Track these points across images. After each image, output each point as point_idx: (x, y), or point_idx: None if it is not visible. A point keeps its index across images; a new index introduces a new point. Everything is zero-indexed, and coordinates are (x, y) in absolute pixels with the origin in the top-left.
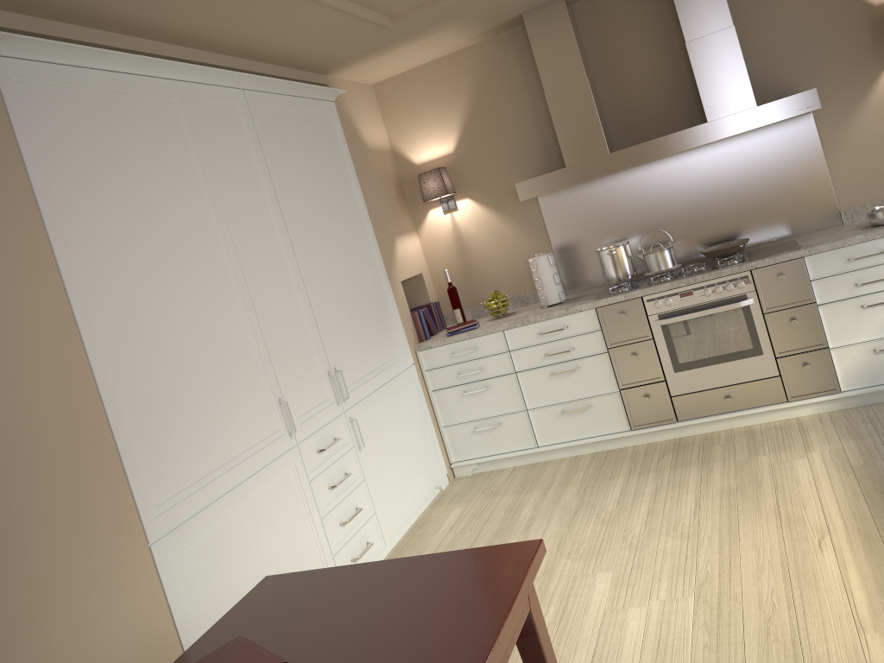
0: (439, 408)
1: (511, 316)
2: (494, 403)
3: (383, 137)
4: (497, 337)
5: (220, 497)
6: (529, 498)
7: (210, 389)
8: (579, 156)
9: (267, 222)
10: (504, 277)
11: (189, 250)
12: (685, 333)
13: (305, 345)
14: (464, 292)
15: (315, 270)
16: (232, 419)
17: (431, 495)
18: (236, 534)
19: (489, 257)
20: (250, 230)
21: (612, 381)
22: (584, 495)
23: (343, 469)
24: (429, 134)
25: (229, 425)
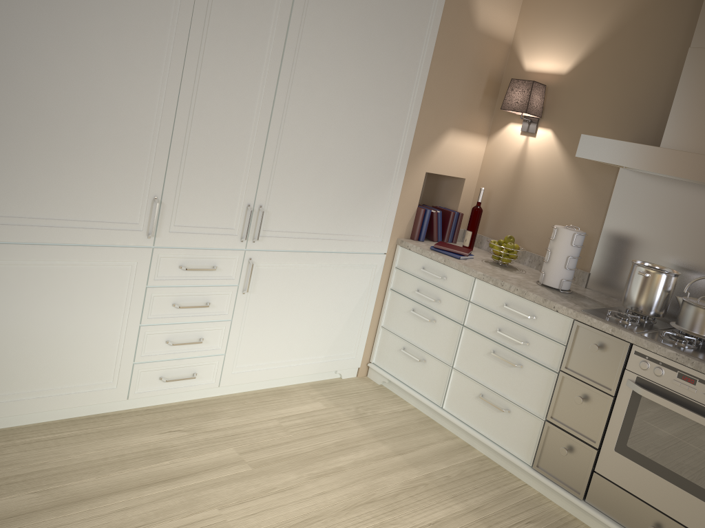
0: (388, 308)
1: (504, 270)
2: (430, 339)
3: (508, 26)
4: (467, 281)
5: (5, 243)
6: (371, 448)
7: (58, 144)
8: (683, 143)
9: (259, 28)
10: (538, 230)
11: (117, 3)
12: (655, 419)
13: (232, 166)
14: (495, 221)
15: (301, 105)
16: (73, 185)
17: (323, 375)
18: (7, 284)
19: (535, 201)
20: (228, 24)
21: (544, 405)
22: (408, 491)
23: (207, 297)
24: (554, 43)
25: (64, 187)
